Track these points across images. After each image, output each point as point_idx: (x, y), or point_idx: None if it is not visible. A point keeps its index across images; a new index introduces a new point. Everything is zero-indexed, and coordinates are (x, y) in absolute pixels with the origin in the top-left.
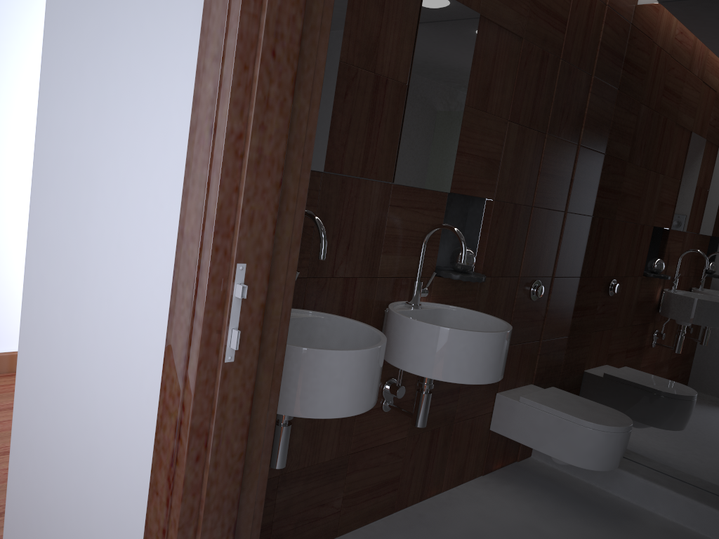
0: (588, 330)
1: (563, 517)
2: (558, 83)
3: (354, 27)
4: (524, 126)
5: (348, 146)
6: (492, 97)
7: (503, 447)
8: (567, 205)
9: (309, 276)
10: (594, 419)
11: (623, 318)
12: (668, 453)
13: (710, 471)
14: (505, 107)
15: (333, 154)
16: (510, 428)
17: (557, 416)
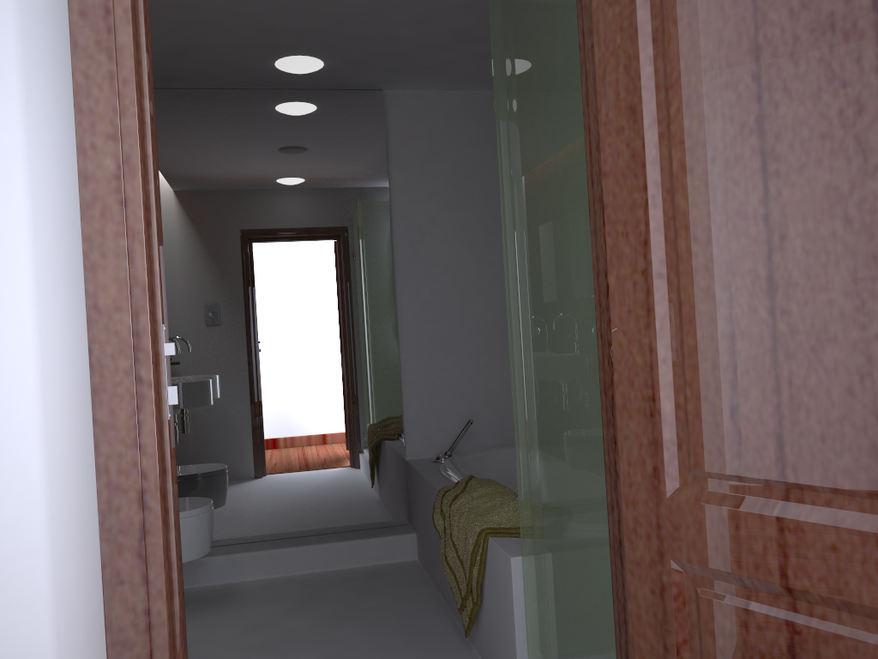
0: None
1: None
2: None
3: None
4: None
5: None
6: None
7: None
8: None
9: None
10: (181, 509)
11: None
12: (234, 523)
13: (273, 520)
14: None
15: None
16: None
17: None
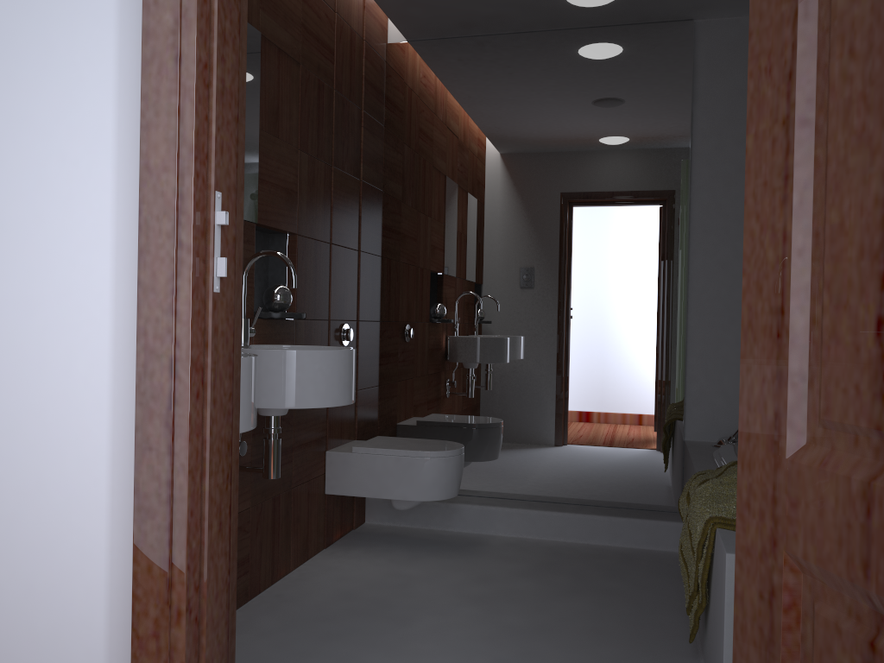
0: (398, 375)
1: (419, 559)
2: (336, 115)
3: None
4: (313, 157)
5: None
6: (282, 122)
7: (339, 513)
8: (360, 244)
9: None
10: (430, 449)
11: (430, 353)
12: (494, 476)
13: (533, 480)
14: (294, 134)
15: None
16: (348, 484)
17: (395, 455)
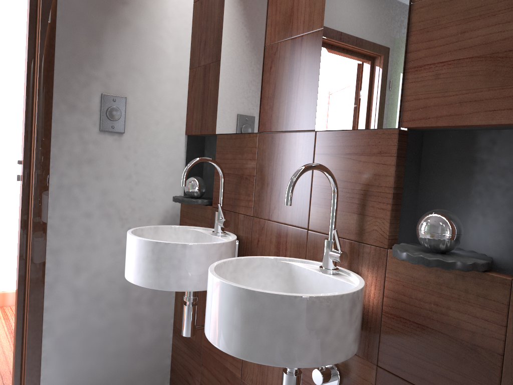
0: None
1: None
2: None
3: (274, 15)
4: None
5: (274, 107)
6: None
7: None
8: None
9: (253, 216)
10: None
11: None
12: None
13: None
14: None
15: (264, 117)
16: None
17: None
